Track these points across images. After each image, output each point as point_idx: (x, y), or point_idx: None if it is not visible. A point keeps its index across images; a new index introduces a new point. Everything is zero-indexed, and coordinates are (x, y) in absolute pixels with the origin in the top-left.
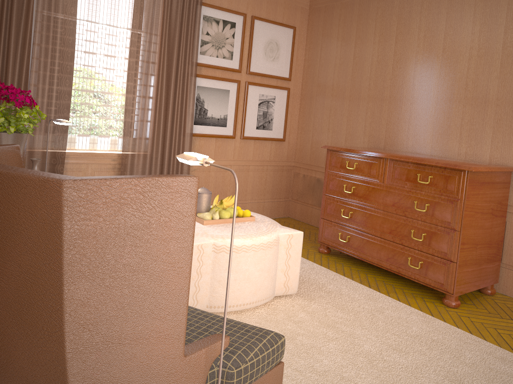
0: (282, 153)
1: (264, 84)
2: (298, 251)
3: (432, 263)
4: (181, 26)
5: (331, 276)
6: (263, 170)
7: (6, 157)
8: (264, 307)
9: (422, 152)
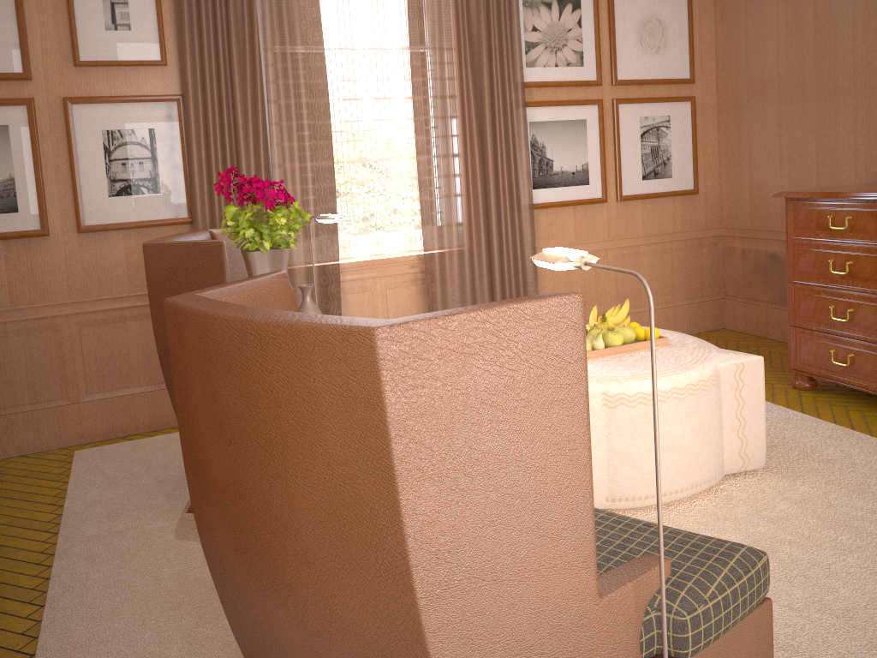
0: (696, 216)
1: (646, 98)
2: (759, 392)
3: None
4: (489, 26)
5: (827, 432)
6: (664, 250)
7: (272, 293)
8: (708, 496)
9: None
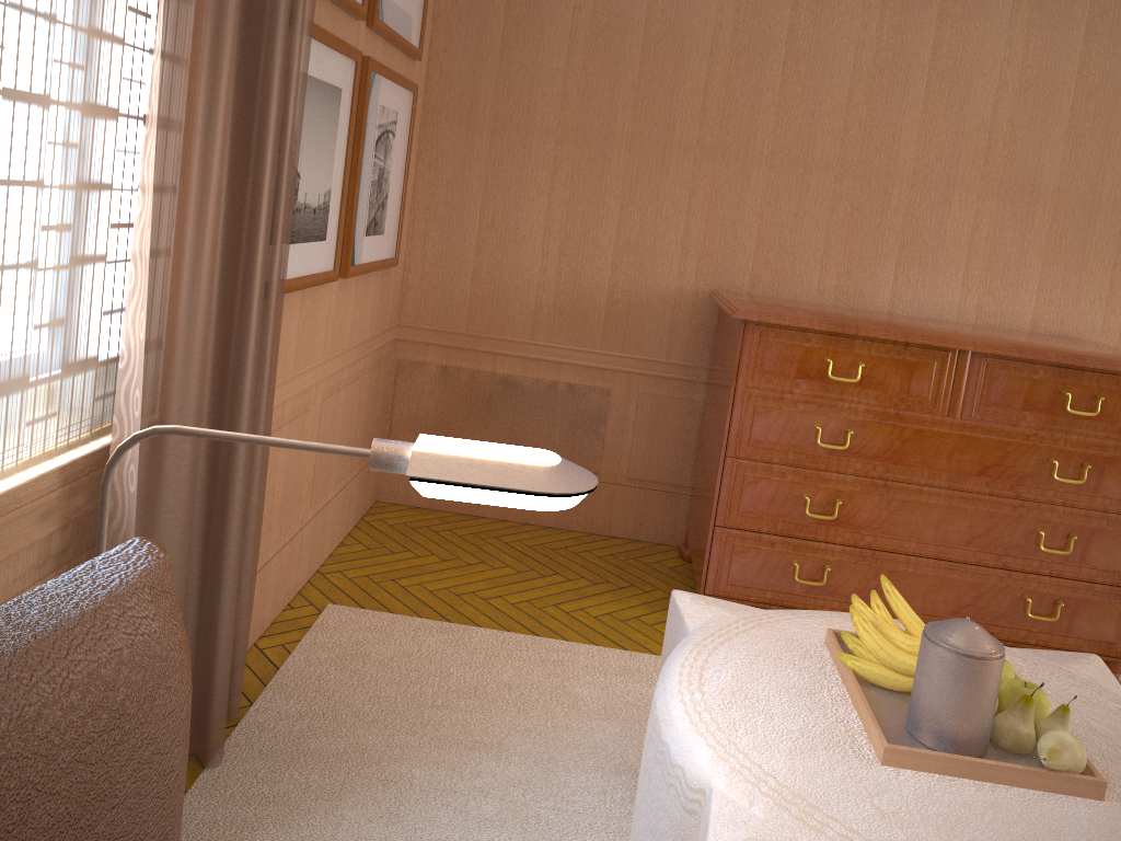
0: (386, 306)
1: (391, 71)
2: None
3: (1087, 600)
4: None
5: None
6: (358, 373)
7: None
8: None
9: (863, 304)
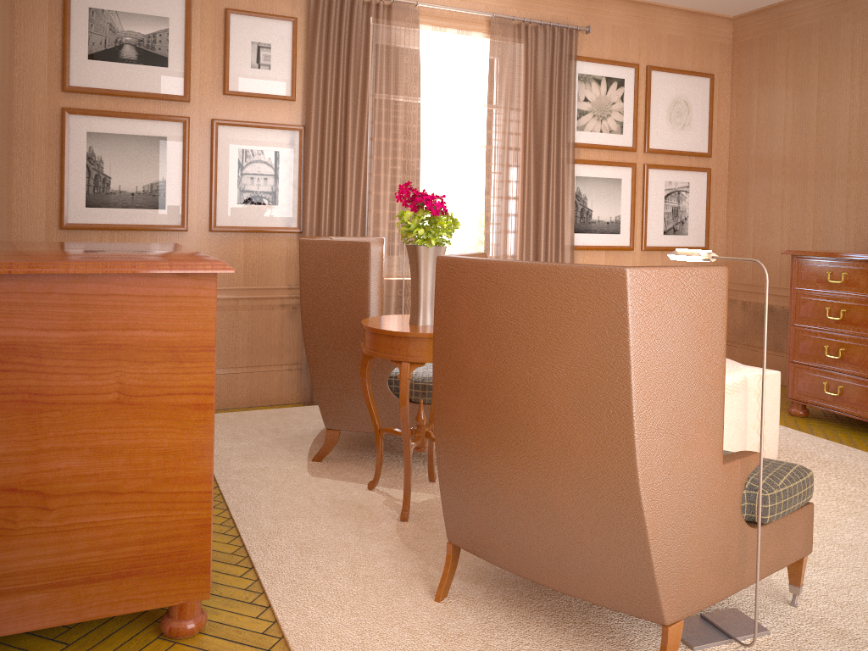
0: None
1: (671, 166)
2: (775, 400)
3: None
4: (551, 94)
5: (822, 444)
6: None
7: None
8: None
9: None
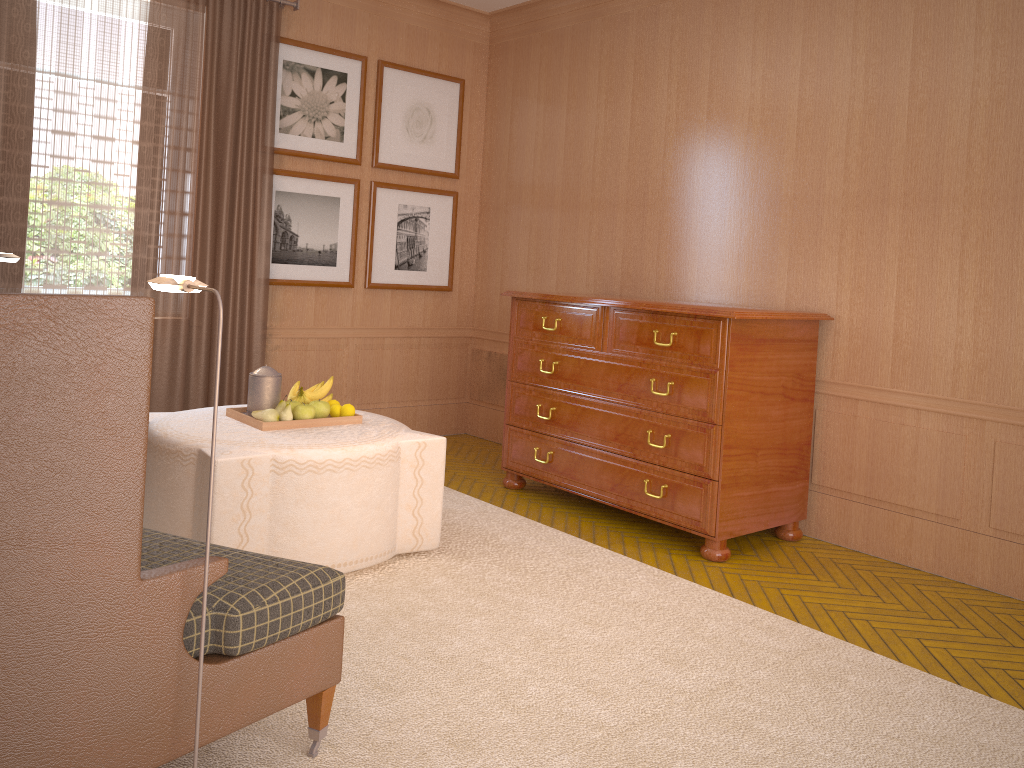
0: (448, 314)
1: (407, 186)
2: (438, 473)
3: (681, 485)
4: (240, 82)
5: (514, 523)
6: (411, 346)
7: None
8: (373, 572)
9: (681, 297)
